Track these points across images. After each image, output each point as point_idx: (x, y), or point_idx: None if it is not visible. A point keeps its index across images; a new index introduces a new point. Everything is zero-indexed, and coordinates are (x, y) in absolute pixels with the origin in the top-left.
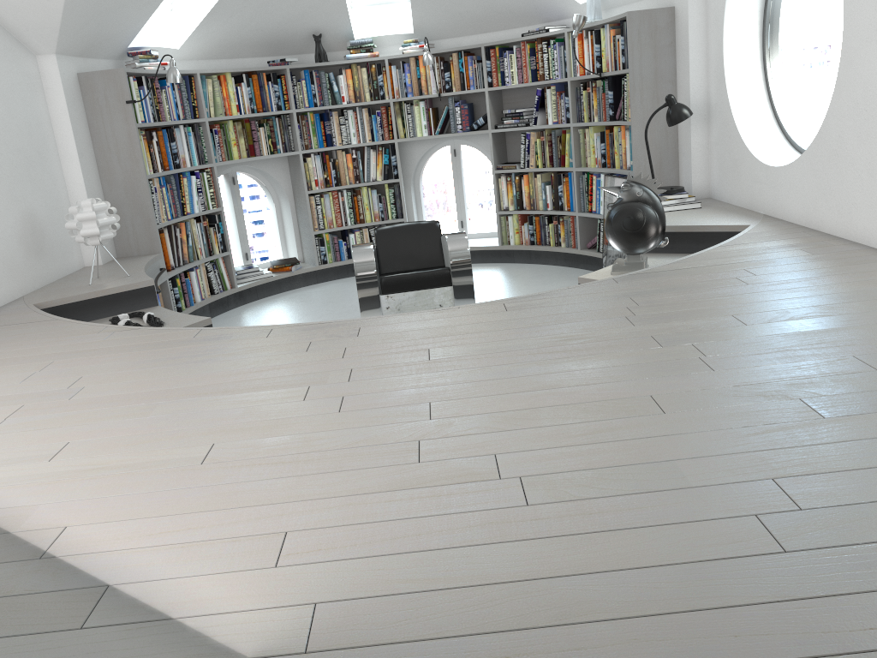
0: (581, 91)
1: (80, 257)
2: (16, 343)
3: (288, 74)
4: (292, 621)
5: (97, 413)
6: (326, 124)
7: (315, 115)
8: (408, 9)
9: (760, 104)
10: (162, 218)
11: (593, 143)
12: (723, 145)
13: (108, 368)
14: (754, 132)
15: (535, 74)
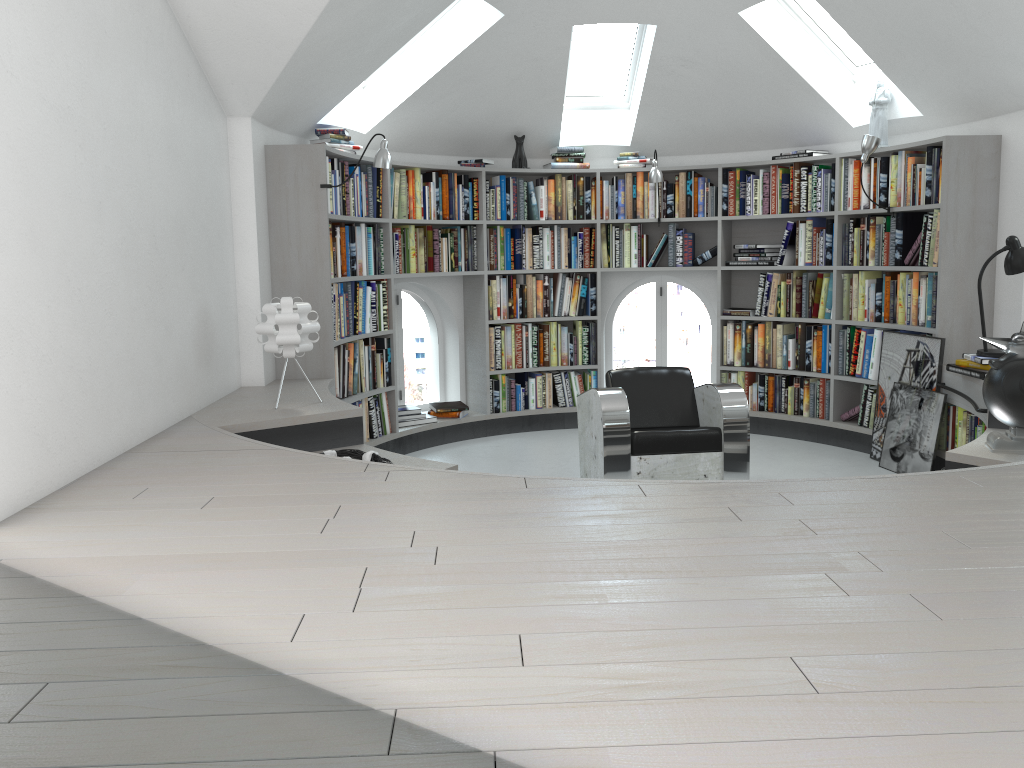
0: (851, 228)
1: (239, 373)
2: (250, 475)
3: (483, 177)
4: None
5: (510, 589)
6: (517, 242)
7: (506, 229)
8: (627, 118)
9: None
10: (336, 335)
11: (863, 291)
12: None
13: (444, 522)
14: None
15: (787, 205)
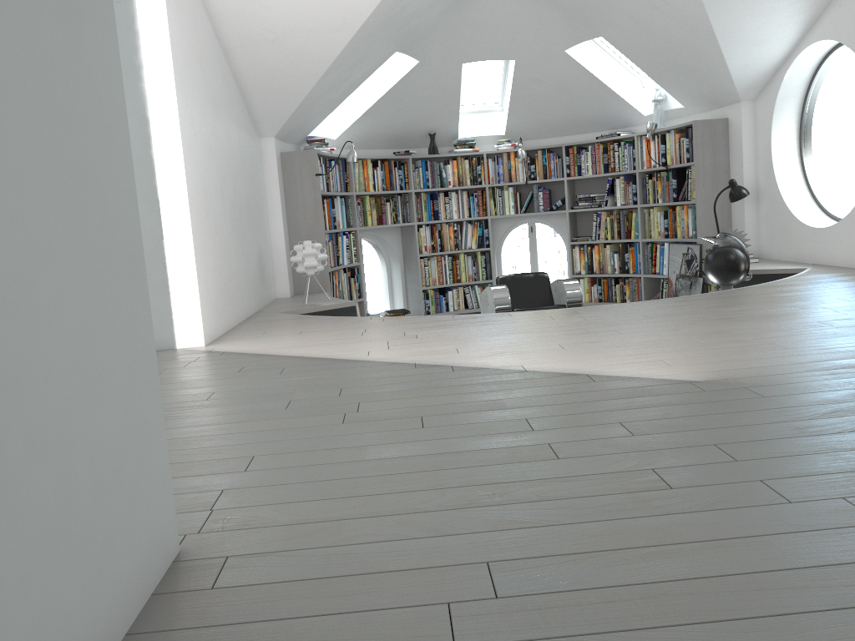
0: (647, 180)
1: (275, 290)
2: (313, 324)
3: (410, 162)
4: (708, 374)
5: (451, 341)
6: (435, 202)
7: (427, 195)
8: (501, 117)
9: (800, 187)
10: (328, 265)
11: (657, 220)
12: (772, 217)
13: (417, 329)
14: (798, 206)
15: (607, 168)
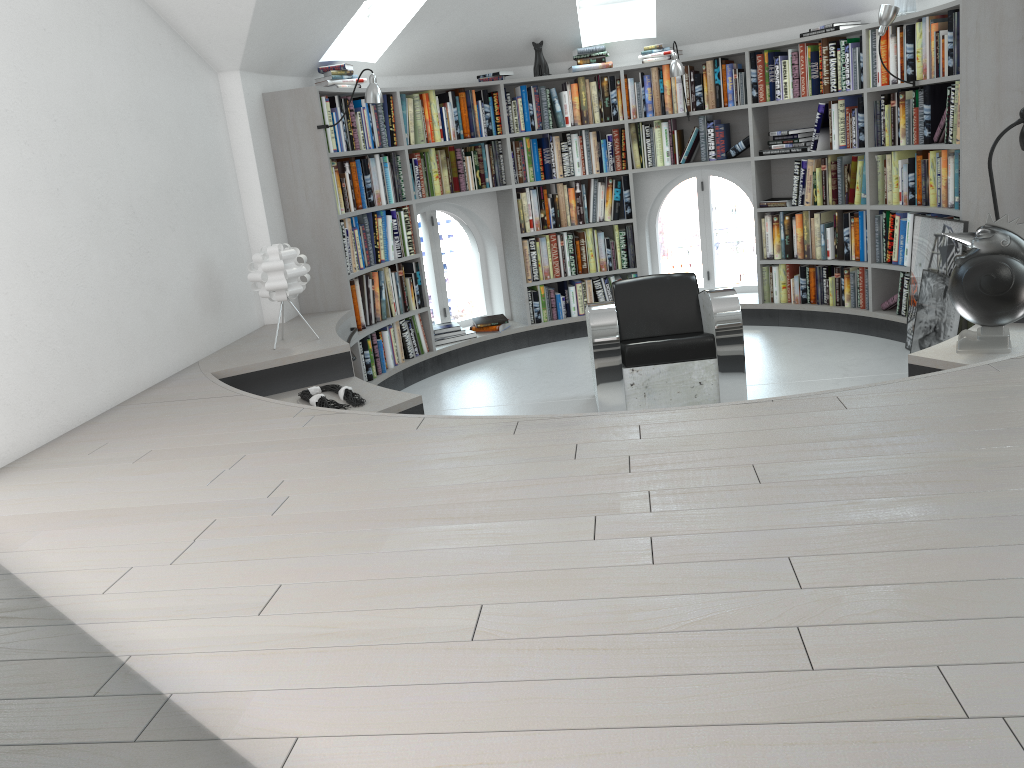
0: (882, 105)
1: (260, 313)
2: (197, 426)
3: (501, 90)
4: None
5: (311, 539)
6: (545, 152)
7: (532, 140)
8: (651, 8)
9: None
10: (353, 267)
11: (897, 173)
12: None
13: (314, 470)
14: None
15: (817, 85)
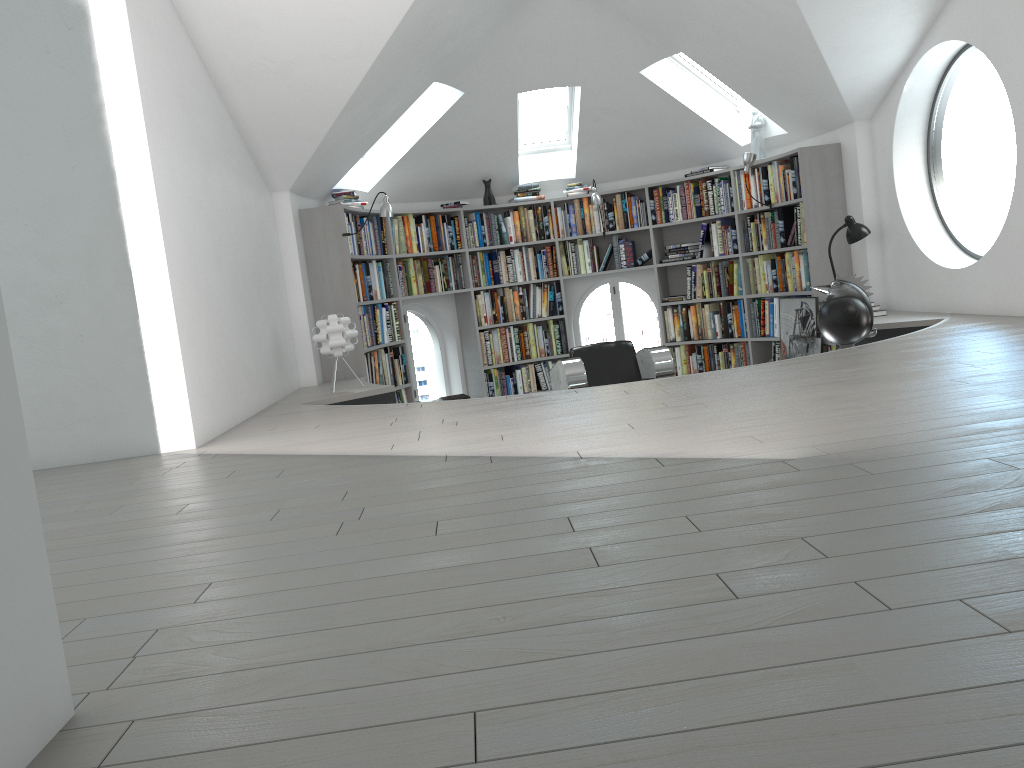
0: (748, 223)
1: (298, 378)
2: (336, 416)
3: (461, 215)
4: (806, 450)
5: (497, 426)
6: (494, 263)
7: (484, 254)
8: (570, 156)
9: (931, 222)
10: (364, 344)
11: (763, 270)
12: (900, 259)
13: (459, 414)
14: (930, 244)
15: (700, 211)
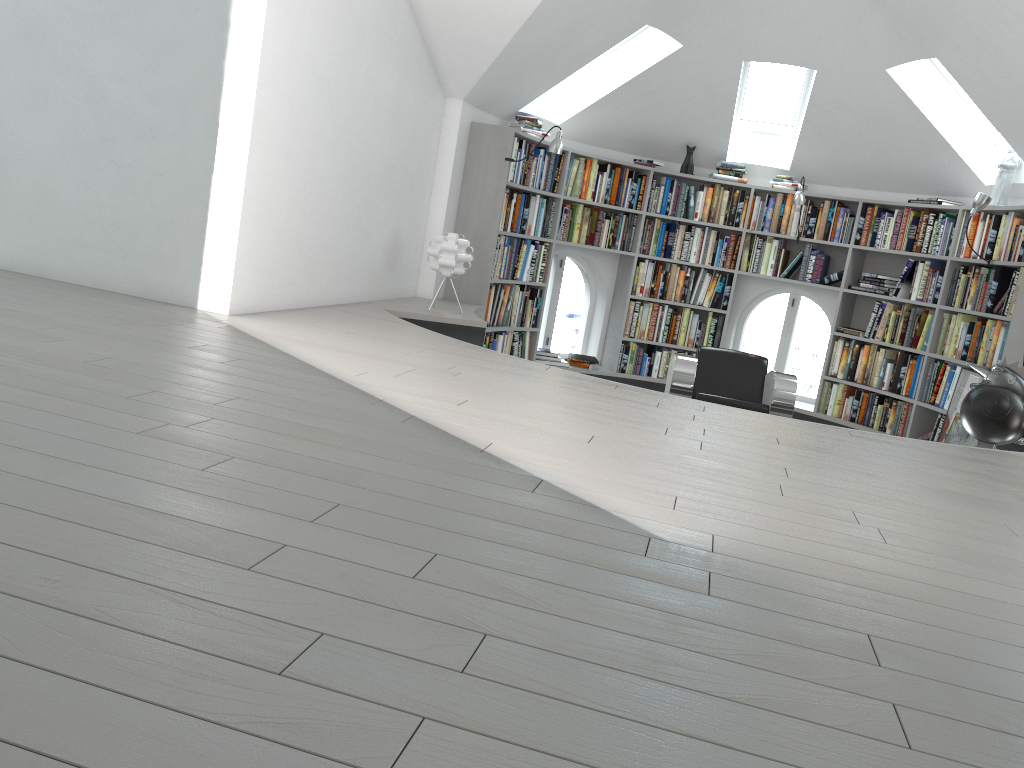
0: (960, 274)
1: (416, 286)
2: (384, 330)
3: (650, 176)
4: (697, 536)
5: (482, 390)
6: (670, 235)
7: (662, 223)
8: (791, 146)
9: None
10: (495, 275)
11: (958, 332)
12: None
13: (476, 367)
14: None
15: (911, 244)
